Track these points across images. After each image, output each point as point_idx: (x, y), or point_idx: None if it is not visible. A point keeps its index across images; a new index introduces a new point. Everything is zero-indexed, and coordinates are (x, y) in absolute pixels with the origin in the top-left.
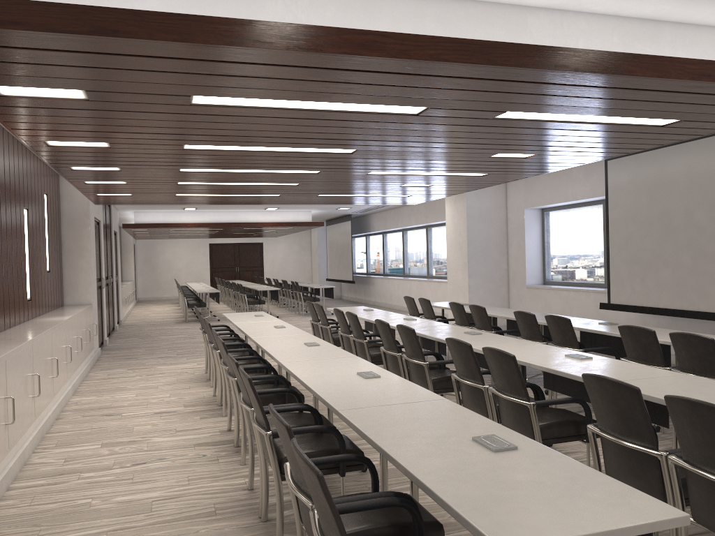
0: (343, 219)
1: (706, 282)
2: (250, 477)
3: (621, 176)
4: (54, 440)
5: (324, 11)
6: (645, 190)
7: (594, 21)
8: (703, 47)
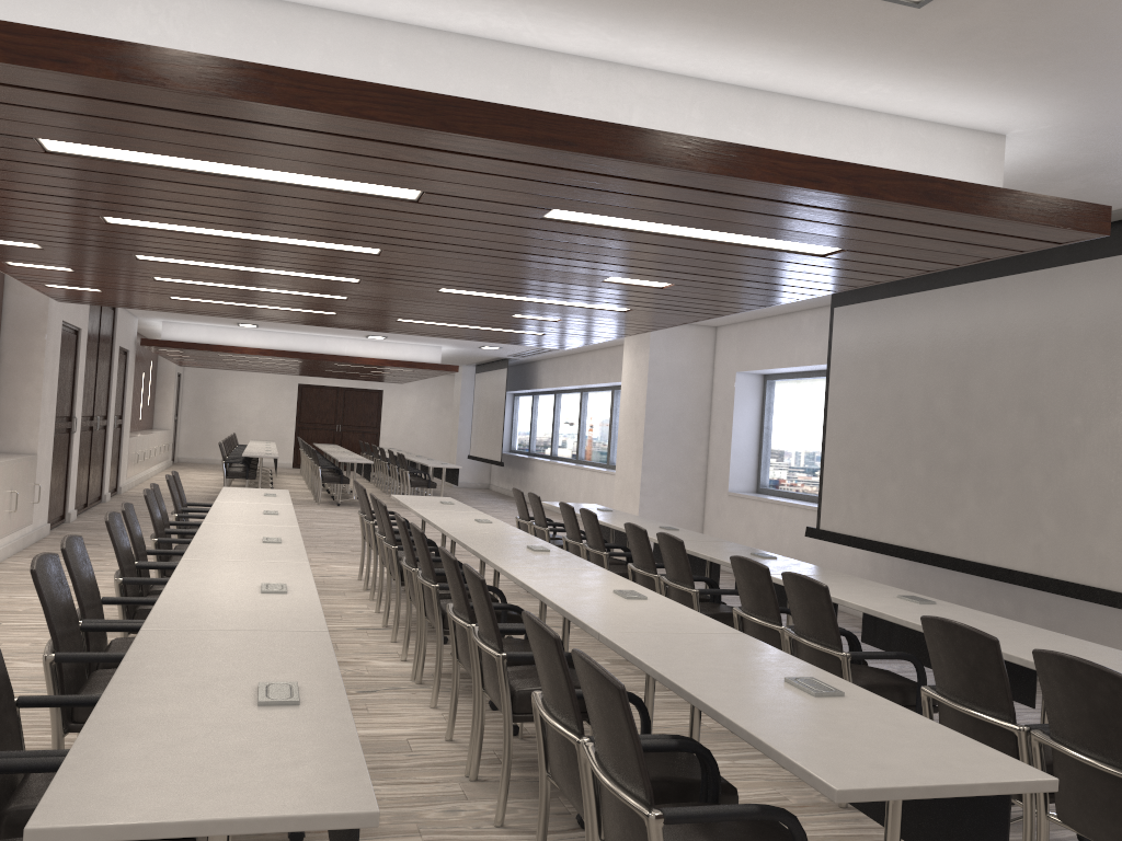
0: (498, 365)
1: (942, 507)
2: None
3: (849, 334)
4: None
5: (212, 29)
6: (877, 358)
7: (662, 84)
8: (843, 139)
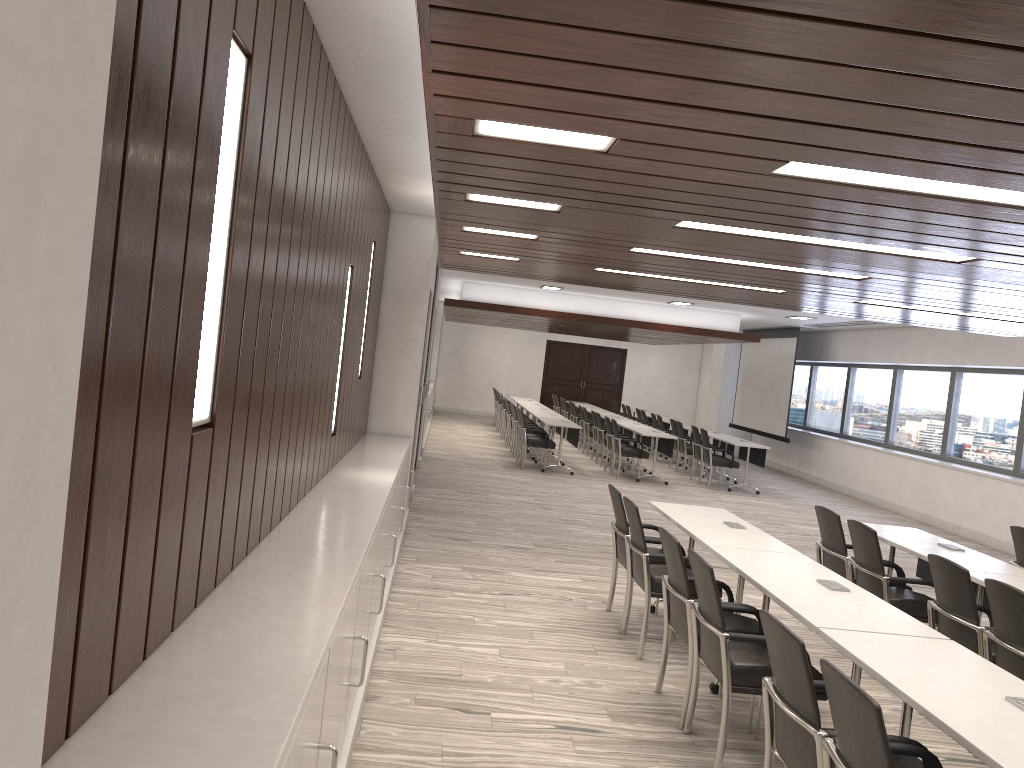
0: (781, 333)
1: None
2: None
3: None
4: None
5: None
6: None
7: None
8: None
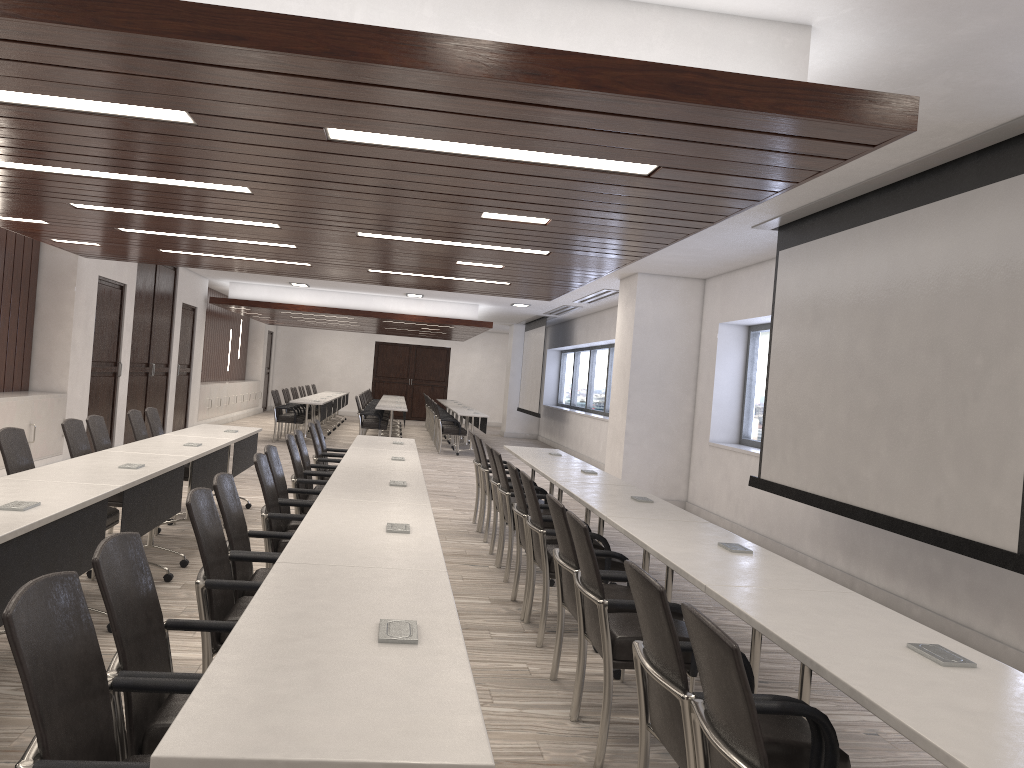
0: (539, 323)
1: (859, 456)
2: None
3: (790, 277)
4: None
5: None
6: (811, 301)
7: None
8: (606, 35)
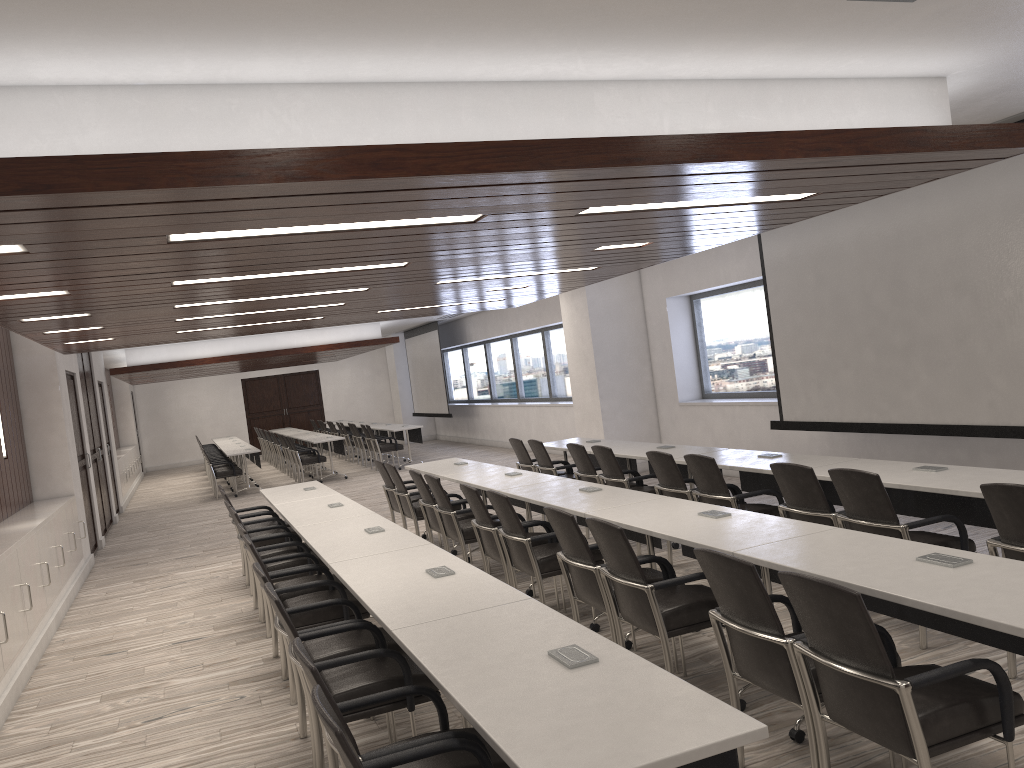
0: (427, 328)
1: (897, 384)
2: (301, 721)
3: (780, 251)
4: (34, 698)
5: (326, 118)
6: (810, 268)
7: (681, 90)
8: (826, 107)
